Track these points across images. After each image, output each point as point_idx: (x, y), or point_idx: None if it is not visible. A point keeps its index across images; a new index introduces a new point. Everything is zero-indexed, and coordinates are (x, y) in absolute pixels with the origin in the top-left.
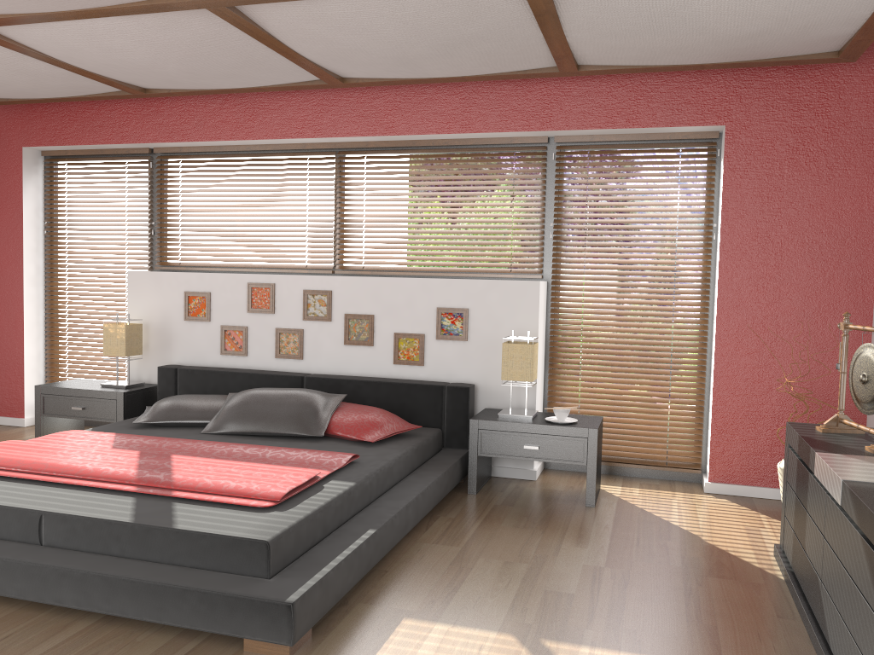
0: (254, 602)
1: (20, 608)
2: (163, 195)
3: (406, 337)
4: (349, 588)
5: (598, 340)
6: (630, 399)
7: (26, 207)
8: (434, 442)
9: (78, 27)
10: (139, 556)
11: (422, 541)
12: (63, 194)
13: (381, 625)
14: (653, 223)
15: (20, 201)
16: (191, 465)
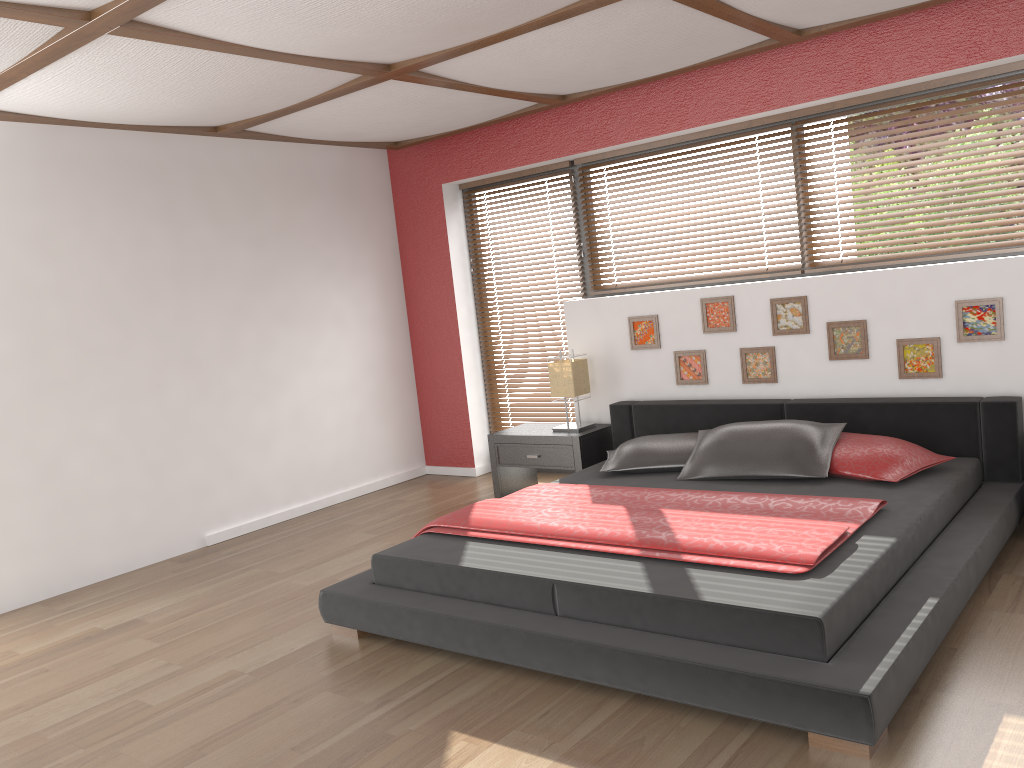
0: (819, 691)
1: (547, 681)
2: (589, 211)
3: (914, 343)
4: (919, 673)
5: None
6: None
7: (452, 247)
8: (972, 476)
9: (506, 47)
10: (664, 630)
11: (989, 608)
12: (484, 227)
13: (976, 723)
14: None
15: (445, 242)
16: (690, 522)
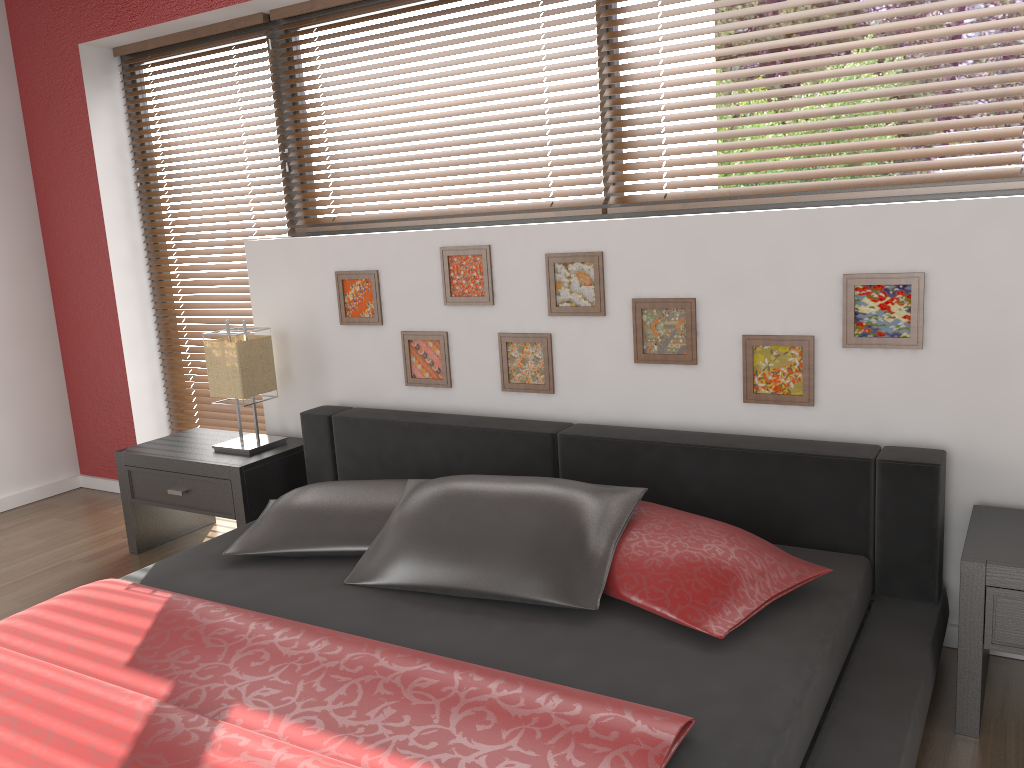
0: None
1: None
2: (295, 98)
3: (771, 344)
4: None
5: None
6: None
7: (100, 147)
8: (859, 600)
9: None
10: None
11: None
12: (155, 119)
13: None
14: None
15: (88, 138)
16: None
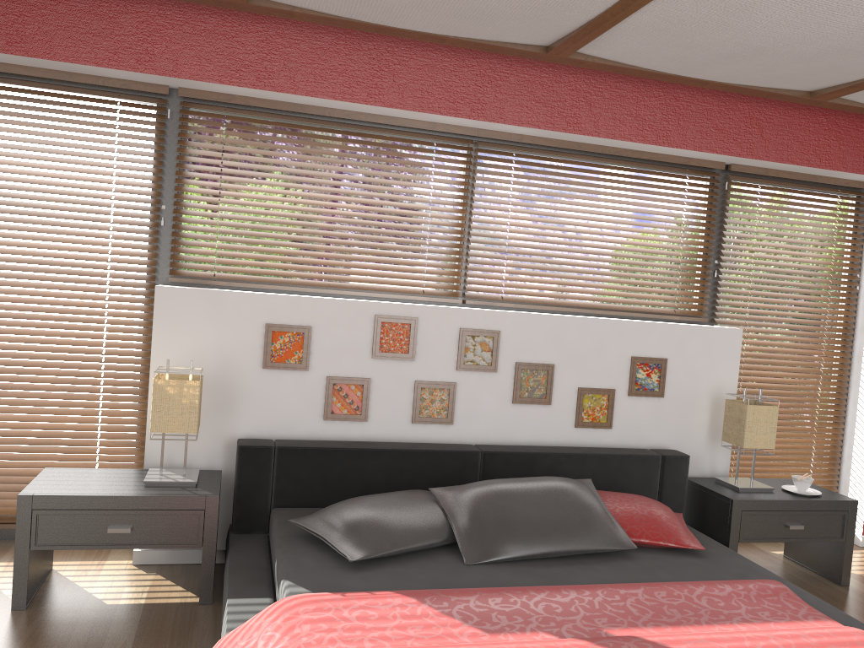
0: None
1: None
2: (189, 165)
3: (593, 393)
4: None
5: (755, 391)
6: (780, 453)
7: None
8: None
9: None
10: None
11: None
12: None
13: None
14: (813, 269)
15: None
16: None
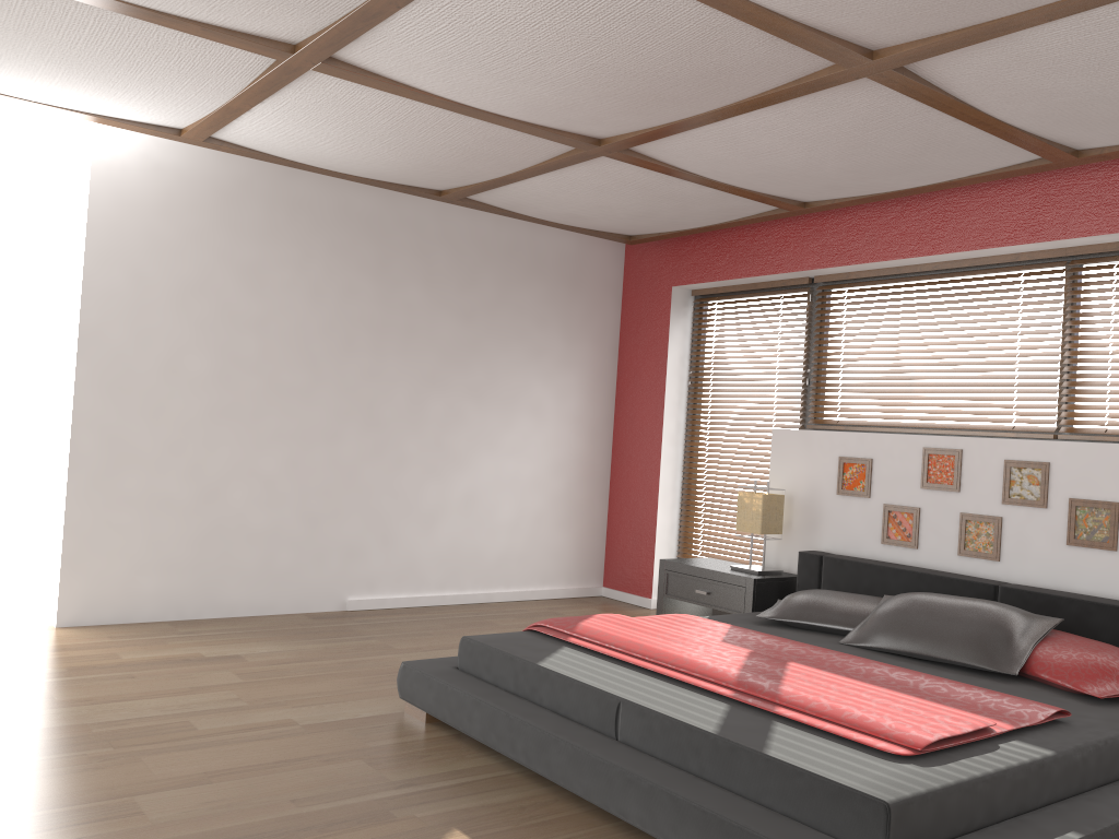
0: None
1: (586, 811)
2: (822, 335)
3: None
4: None
5: None
6: None
7: (671, 354)
8: None
9: (719, 131)
10: (719, 781)
11: None
12: (711, 339)
13: None
14: None
15: (664, 348)
16: (809, 678)
